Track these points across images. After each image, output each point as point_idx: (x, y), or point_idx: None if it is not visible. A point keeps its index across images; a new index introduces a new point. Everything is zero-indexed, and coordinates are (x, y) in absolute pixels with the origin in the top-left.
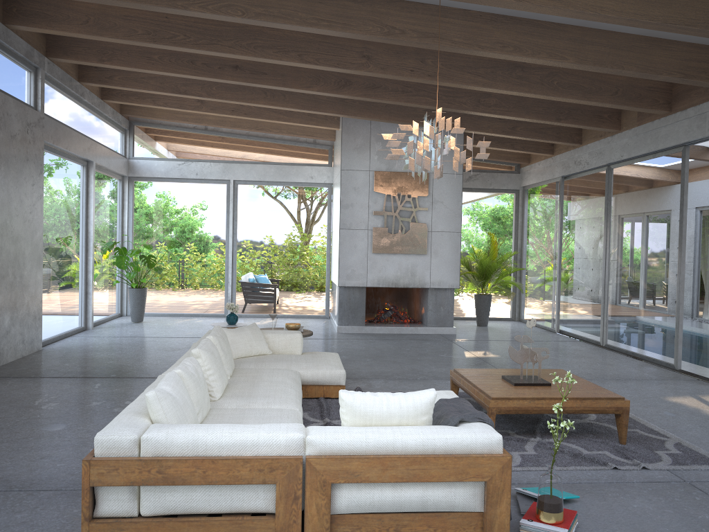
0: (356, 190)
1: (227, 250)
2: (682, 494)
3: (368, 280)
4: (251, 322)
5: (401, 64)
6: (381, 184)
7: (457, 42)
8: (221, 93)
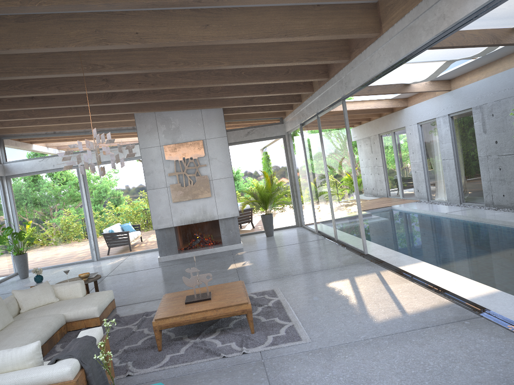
0: (154, 161)
1: (85, 214)
2: (247, 372)
3: (173, 222)
4: (107, 263)
5: (131, 80)
6: (170, 154)
7: (143, 66)
8: (38, 113)
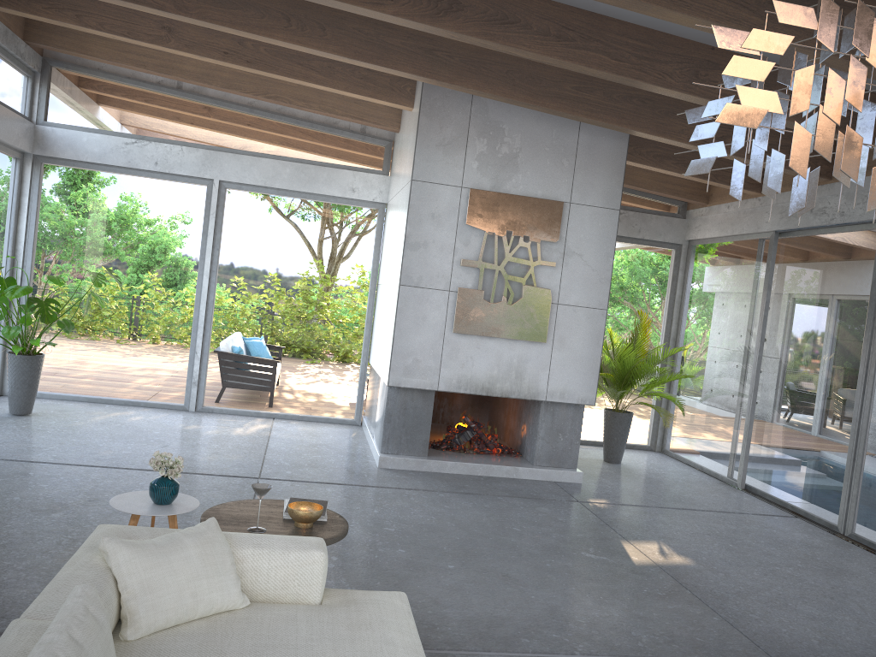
0: (436, 220)
1: (198, 298)
2: None
3: (440, 380)
4: (228, 427)
5: None
6: (479, 213)
7: None
8: (202, 9)
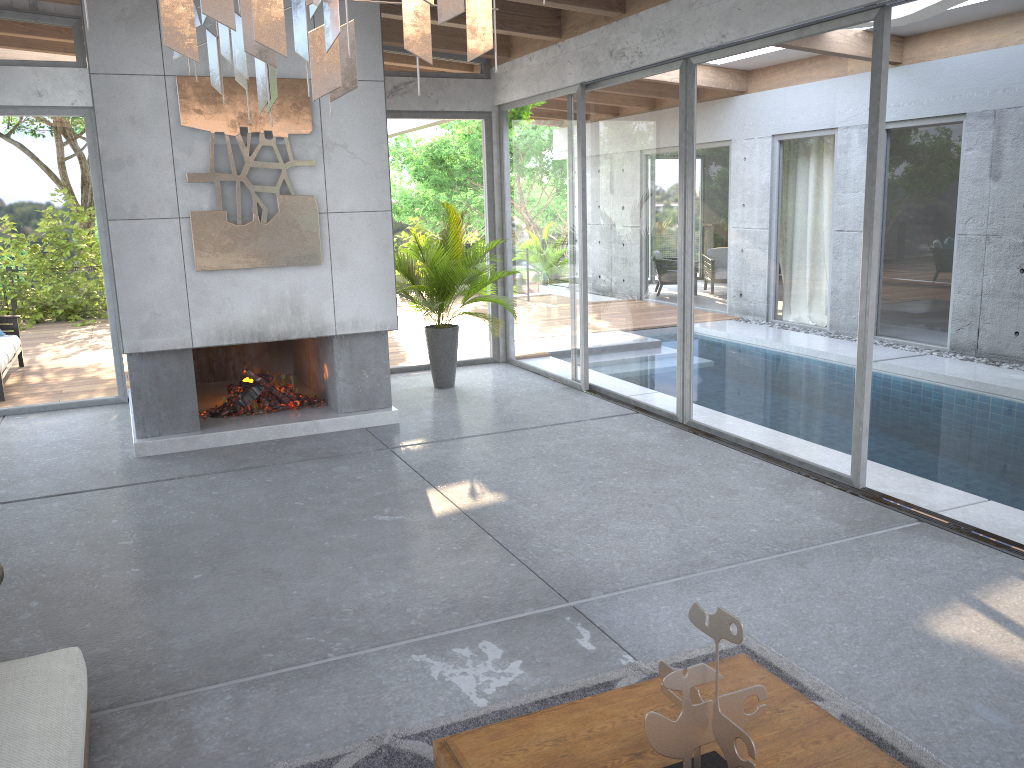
0: (138, 125)
1: None
2: None
3: (194, 334)
4: None
5: None
6: (197, 108)
7: None
8: None
